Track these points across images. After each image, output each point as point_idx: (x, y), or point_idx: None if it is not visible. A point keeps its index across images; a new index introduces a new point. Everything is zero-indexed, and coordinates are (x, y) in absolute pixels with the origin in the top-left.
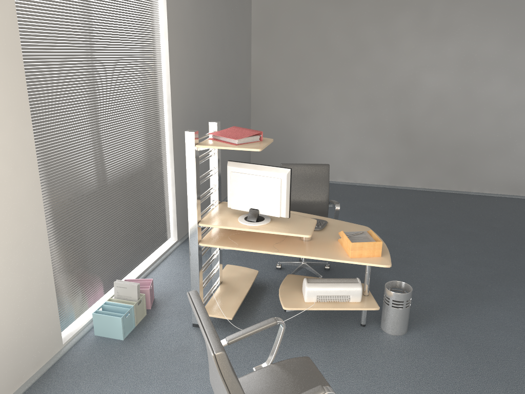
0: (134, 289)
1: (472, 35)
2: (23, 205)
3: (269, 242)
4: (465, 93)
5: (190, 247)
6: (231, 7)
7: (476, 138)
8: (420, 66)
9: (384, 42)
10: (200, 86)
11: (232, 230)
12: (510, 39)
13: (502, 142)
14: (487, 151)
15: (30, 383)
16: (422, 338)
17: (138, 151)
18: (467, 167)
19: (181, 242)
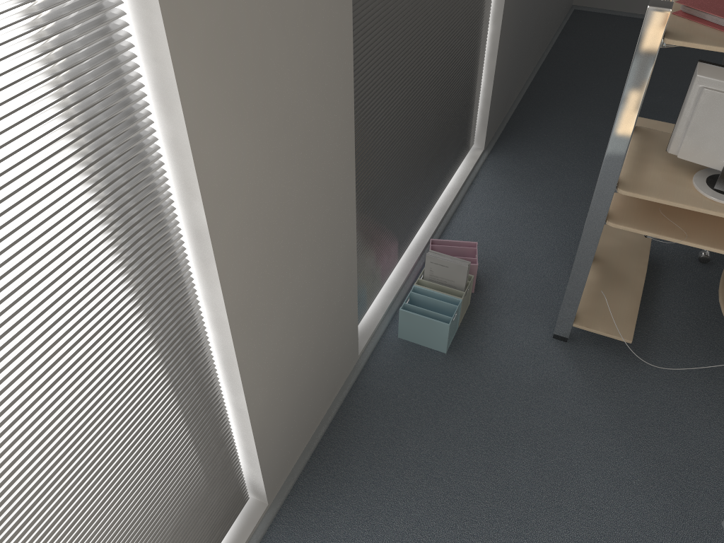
0: (460, 271)
1: None
2: (332, 166)
3: None
4: None
5: (586, 225)
6: None
7: None
8: None
9: None
10: None
11: None
12: None
13: None
14: None
15: (327, 425)
16: None
17: (463, 1)
18: None
19: (488, 152)
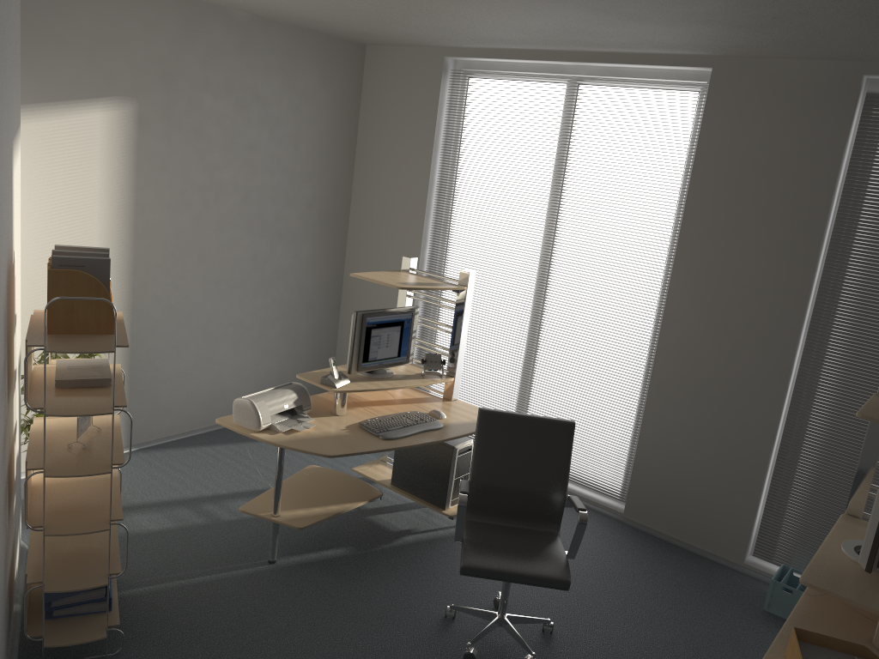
0: None
1: None
2: (755, 382)
3: None
4: None
5: None
6: None
7: None
8: None
9: None
10: None
11: None
12: None
13: None
14: None
15: (681, 545)
16: None
17: None
18: None
19: None
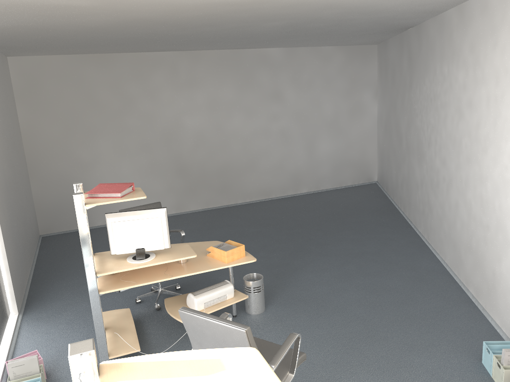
0: (33, 362)
1: (212, 84)
2: None
3: (158, 273)
4: (217, 128)
5: (91, 299)
6: (0, 73)
7: (232, 162)
8: (179, 112)
9: (146, 95)
10: (0, 155)
11: (116, 274)
12: (238, 86)
13: (250, 161)
14: (242, 169)
15: None
16: (277, 308)
17: None
18: (231, 185)
19: (22, 314)
